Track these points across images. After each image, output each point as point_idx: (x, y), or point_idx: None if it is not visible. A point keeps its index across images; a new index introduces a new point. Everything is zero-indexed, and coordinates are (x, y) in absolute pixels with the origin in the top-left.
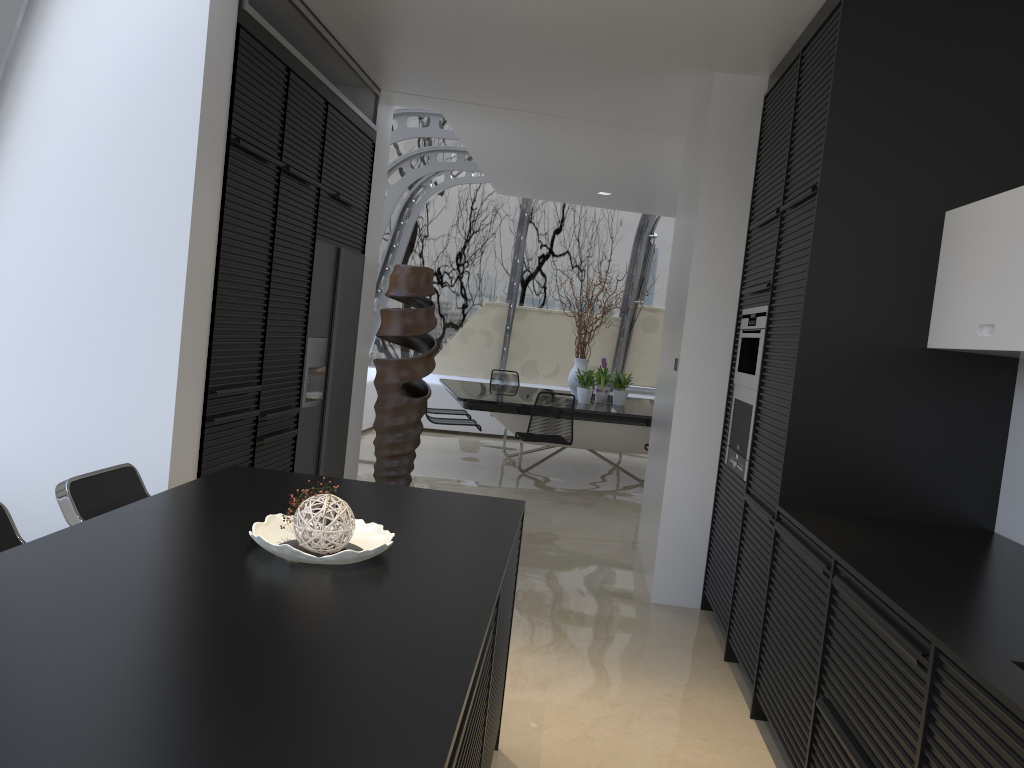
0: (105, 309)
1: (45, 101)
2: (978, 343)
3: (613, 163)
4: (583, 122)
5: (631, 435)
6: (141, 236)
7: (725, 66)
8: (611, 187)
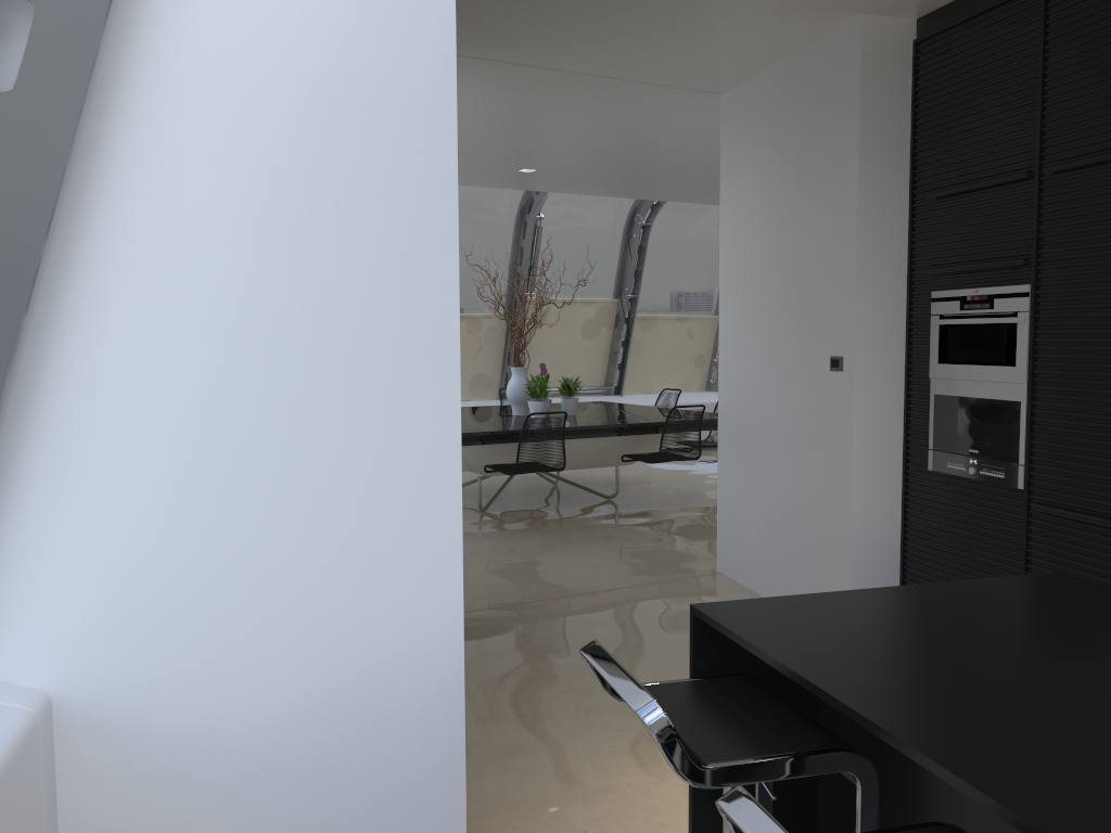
0: (331, 392)
1: (182, 53)
2: None
3: (586, 132)
4: (613, 82)
5: (604, 448)
6: (380, 269)
7: (883, 6)
8: (545, 162)
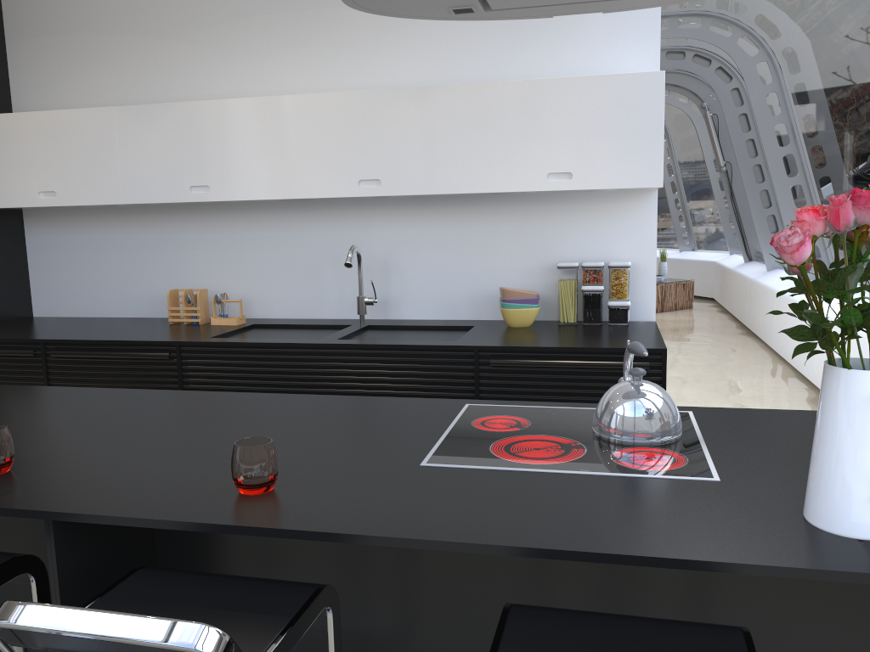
0: None
1: None
2: (41, 203)
3: None
4: None
5: None
6: None
7: None
8: None
